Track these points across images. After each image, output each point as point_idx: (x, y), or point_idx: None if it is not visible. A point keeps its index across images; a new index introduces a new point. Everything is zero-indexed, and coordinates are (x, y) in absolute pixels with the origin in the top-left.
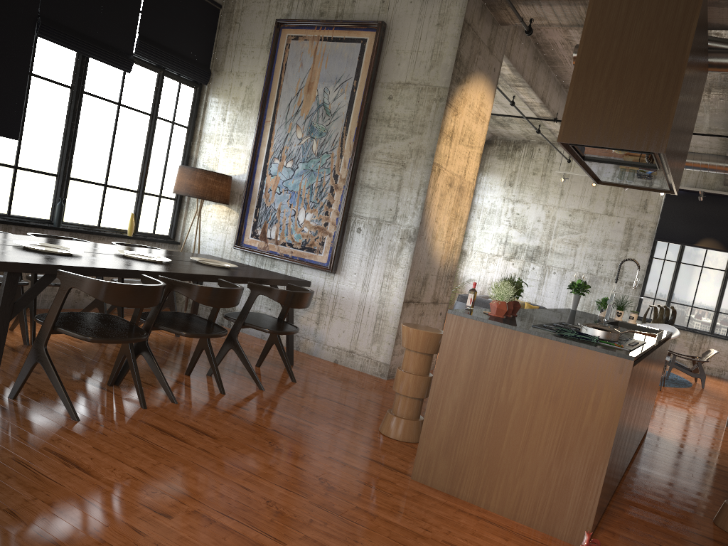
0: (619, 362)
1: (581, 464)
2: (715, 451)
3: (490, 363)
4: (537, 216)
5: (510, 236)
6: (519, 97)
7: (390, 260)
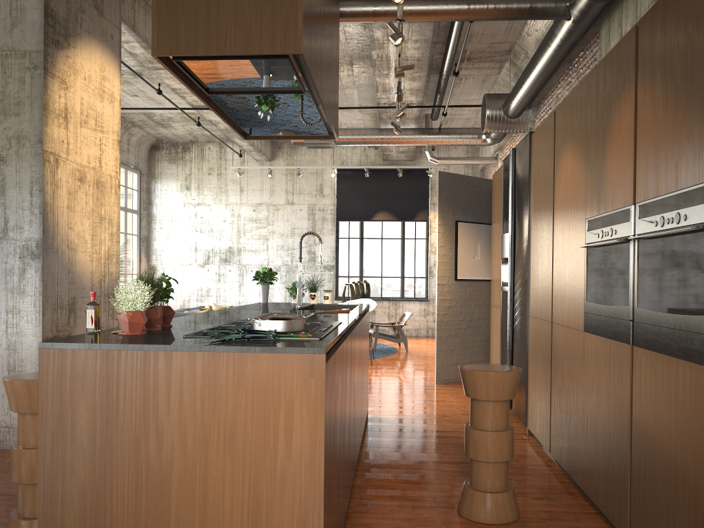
0: (307, 360)
1: (288, 524)
2: (435, 416)
3: (123, 411)
4: (222, 216)
5: (199, 241)
6: (164, 83)
7: (12, 289)
